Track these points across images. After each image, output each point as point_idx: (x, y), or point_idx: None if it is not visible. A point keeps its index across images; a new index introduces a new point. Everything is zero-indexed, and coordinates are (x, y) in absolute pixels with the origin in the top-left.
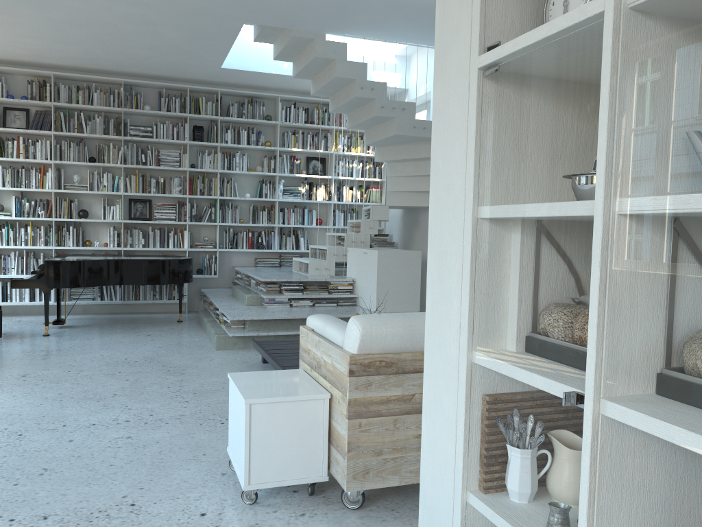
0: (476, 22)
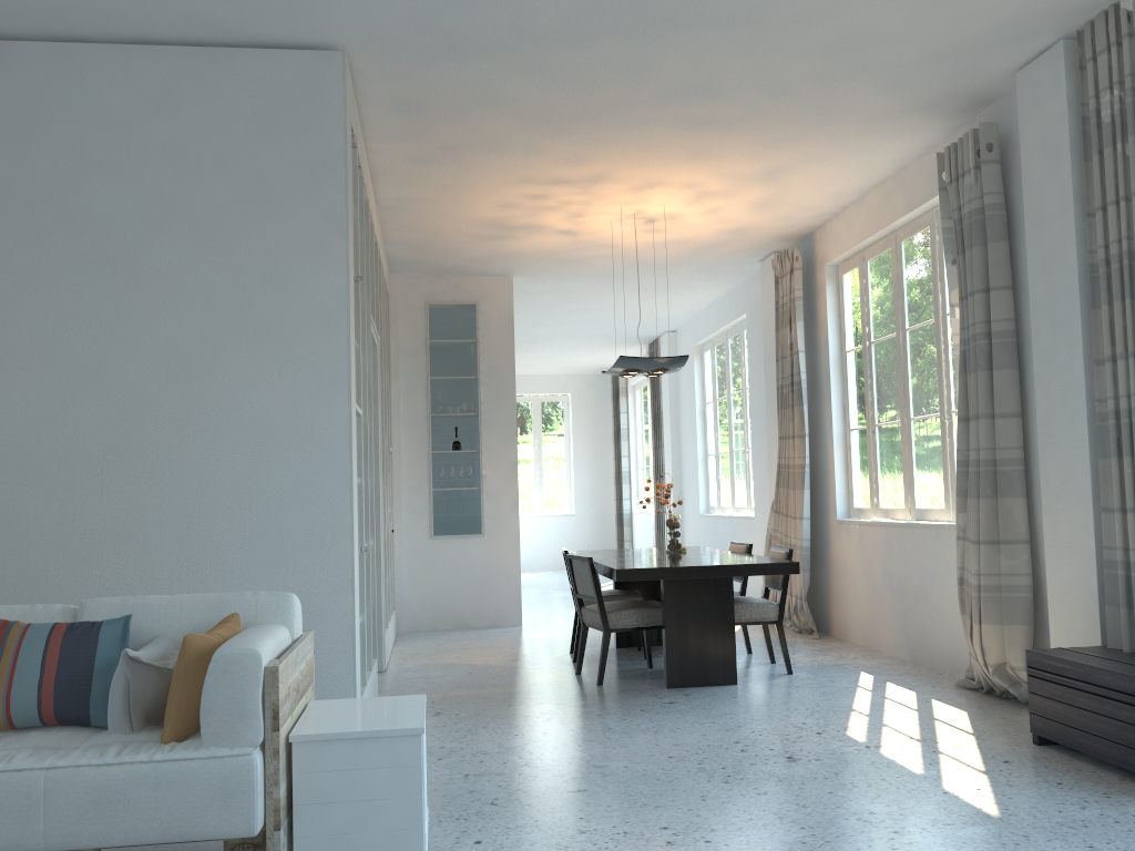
0: (355, 385)
